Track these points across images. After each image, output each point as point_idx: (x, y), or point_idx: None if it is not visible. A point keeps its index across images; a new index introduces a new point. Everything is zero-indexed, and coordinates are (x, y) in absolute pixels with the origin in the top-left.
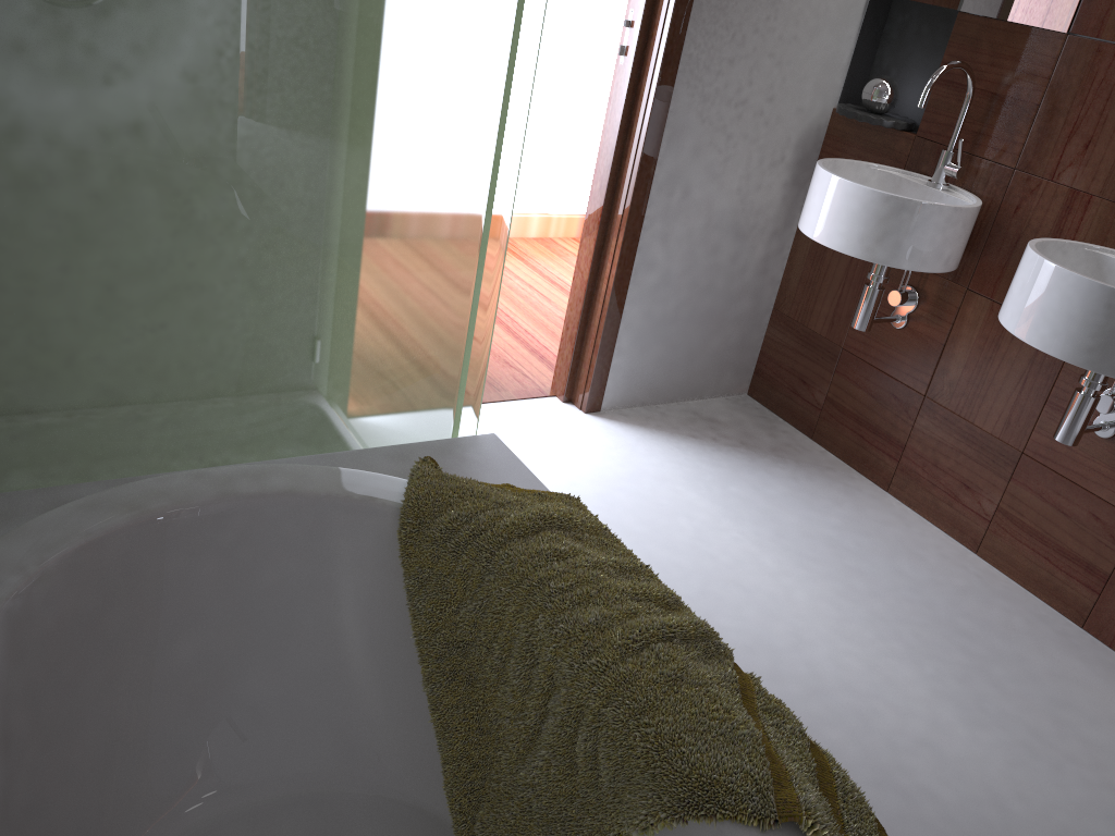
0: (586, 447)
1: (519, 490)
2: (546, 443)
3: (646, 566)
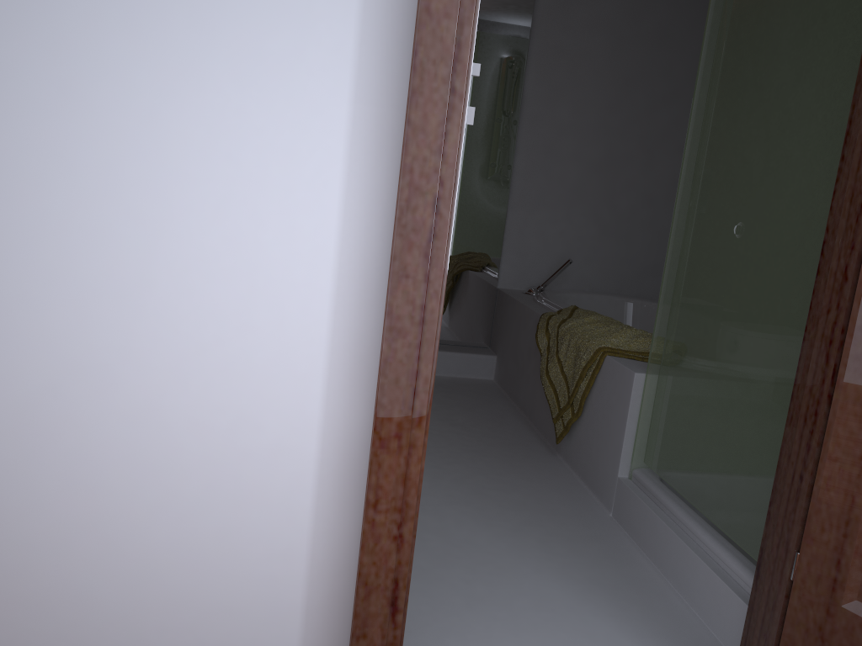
0: (416, 617)
1: (628, 351)
2: (467, 632)
3: (579, 334)
